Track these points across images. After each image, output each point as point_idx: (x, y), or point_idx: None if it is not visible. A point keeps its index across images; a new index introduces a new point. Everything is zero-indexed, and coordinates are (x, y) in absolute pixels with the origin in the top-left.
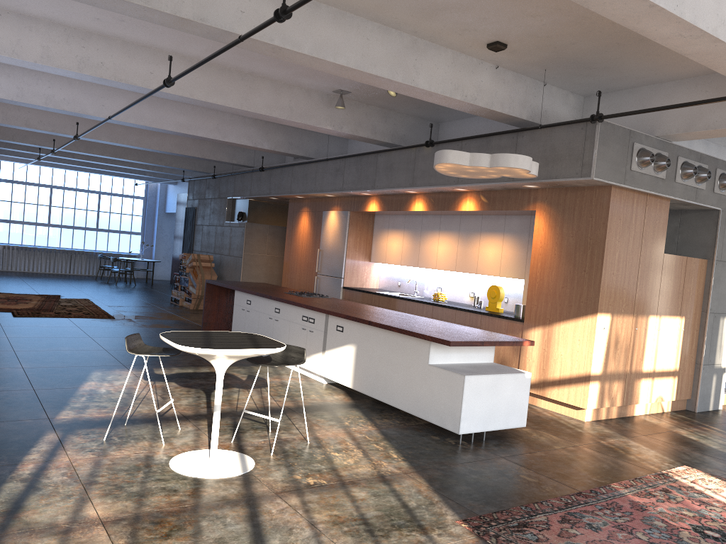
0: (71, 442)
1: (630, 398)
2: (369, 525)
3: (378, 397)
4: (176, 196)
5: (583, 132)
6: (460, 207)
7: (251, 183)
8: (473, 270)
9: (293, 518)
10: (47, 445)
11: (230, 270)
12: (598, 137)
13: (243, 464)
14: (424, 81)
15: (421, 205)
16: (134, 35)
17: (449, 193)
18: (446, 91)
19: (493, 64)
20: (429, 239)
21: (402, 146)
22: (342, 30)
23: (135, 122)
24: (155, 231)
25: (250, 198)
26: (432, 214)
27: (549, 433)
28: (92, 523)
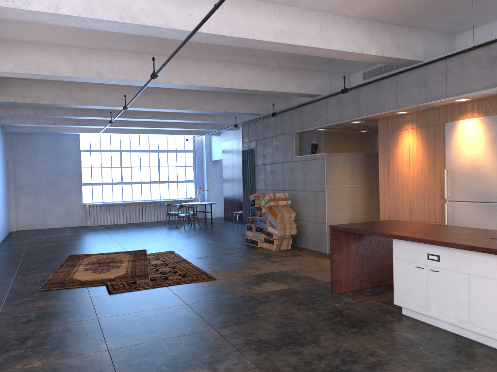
0: None
1: None
2: None
3: None
4: (221, 145)
5: None
6: None
7: (327, 110)
8: None
9: None
10: None
11: (308, 205)
12: None
13: None
14: None
15: None
16: None
17: None
18: None
19: None
20: None
21: None
22: None
23: (229, 34)
24: (205, 178)
25: (324, 127)
26: None
27: None
28: None
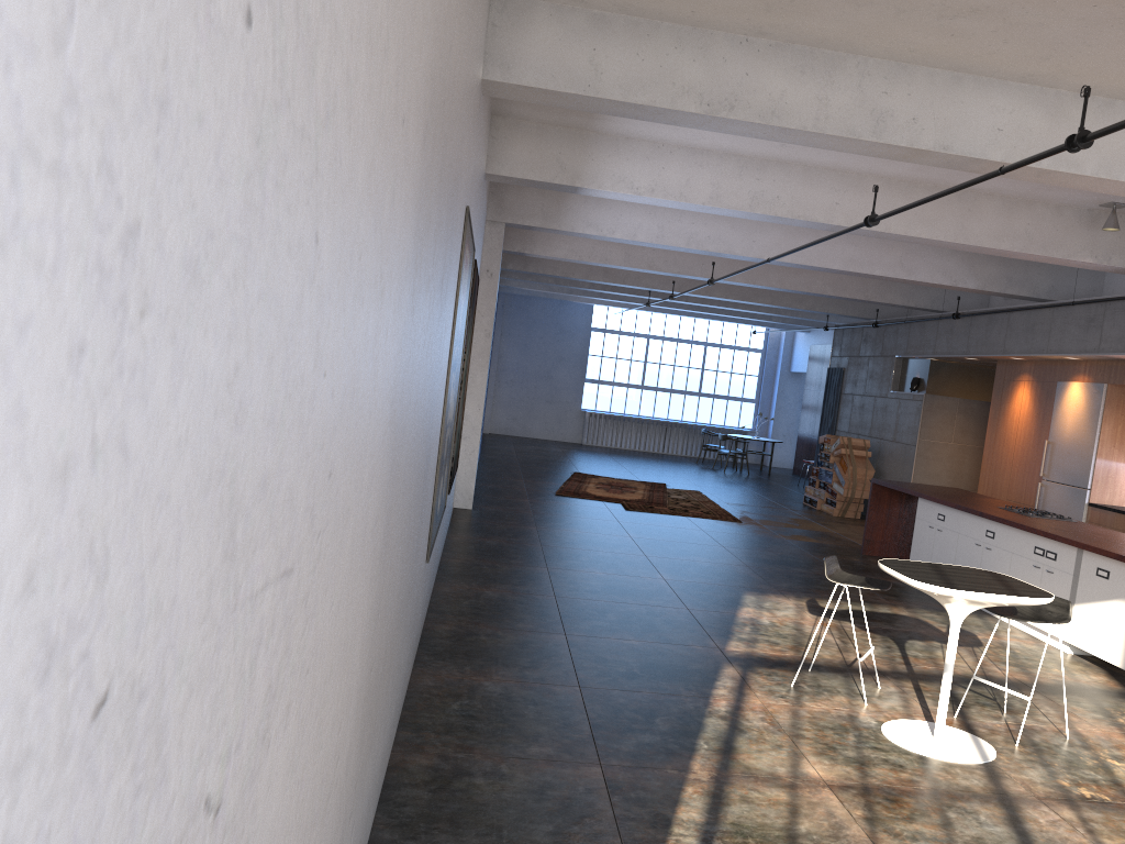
0: (755, 681)
1: None
2: None
3: None
4: (808, 349)
5: None
6: None
7: (936, 335)
8: None
9: (1073, 837)
10: (730, 680)
11: (894, 463)
12: None
13: (980, 750)
14: None
15: None
16: (822, 158)
17: None
18: None
19: None
20: None
21: None
22: None
23: (791, 261)
24: (774, 398)
25: (932, 358)
26: None
27: None
28: (816, 784)
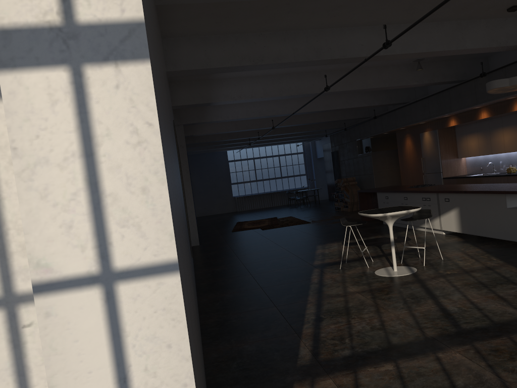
0: (326, 271)
1: None
2: (484, 284)
3: (479, 234)
4: (322, 146)
5: None
6: (513, 109)
7: (369, 127)
8: None
9: (443, 285)
10: (317, 272)
11: (367, 183)
12: None
13: (410, 270)
14: (470, 44)
15: (485, 114)
16: (302, 68)
17: (503, 102)
18: (485, 44)
19: (515, 16)
20: (496, 134)
21: (464, 81)
22: (415, 34)
23: (303, 111)
24: (313, 171)
25: (370, 137)
26: (495, 117)
27: None
28: (353, 293)
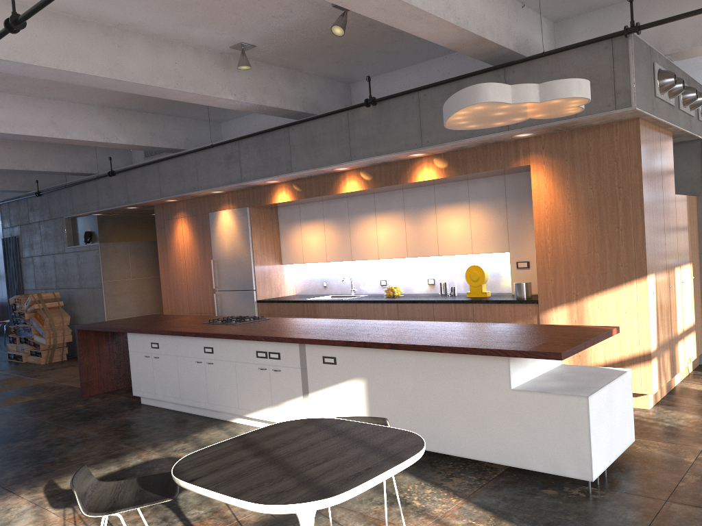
0: None
1: (675, 368)
2: None
3: None
4: None
5: (608, 52)
6: (415, 177)
7: (97, 193)
8: (434, 252)
9: None
10: None
11: (86, 305)
12: (633, 55)
13: None
14: None
15: (355, 183)
16: None
17: (394, 163)
18: (439, 10)
19: None
20: (363, 225)
21: (328, 112)
22: None
23: None
24: None
25: (98, 213)
26: (364, 193)
27: (648, 440)
28: None
